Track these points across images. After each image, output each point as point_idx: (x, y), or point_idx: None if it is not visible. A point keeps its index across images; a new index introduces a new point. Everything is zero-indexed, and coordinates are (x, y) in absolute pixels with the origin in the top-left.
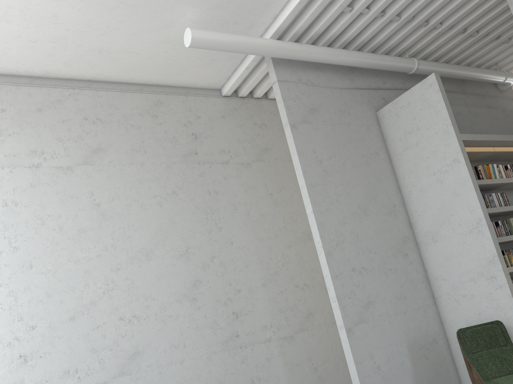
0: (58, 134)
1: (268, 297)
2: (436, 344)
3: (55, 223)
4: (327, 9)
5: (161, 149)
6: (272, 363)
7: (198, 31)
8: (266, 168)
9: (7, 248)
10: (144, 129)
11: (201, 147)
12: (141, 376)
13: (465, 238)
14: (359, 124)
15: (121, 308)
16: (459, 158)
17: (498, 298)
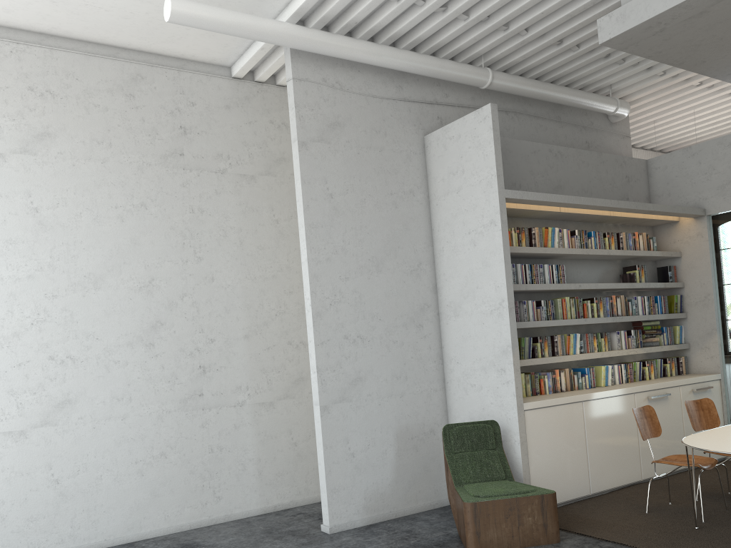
0: None
1: (250, 352)
2: (432, 436)
3: None
4: None
5: (133, 144)
6: (241, 432)
7: (181, 3)
8: (276, 185)
9: None
10: (113, 113)
11: (189, 147)
12: (69, 428)
13: (485, 319)
14: (396, 150)
15: (53, 345)
16: (496, 221)
17: (503, 394)
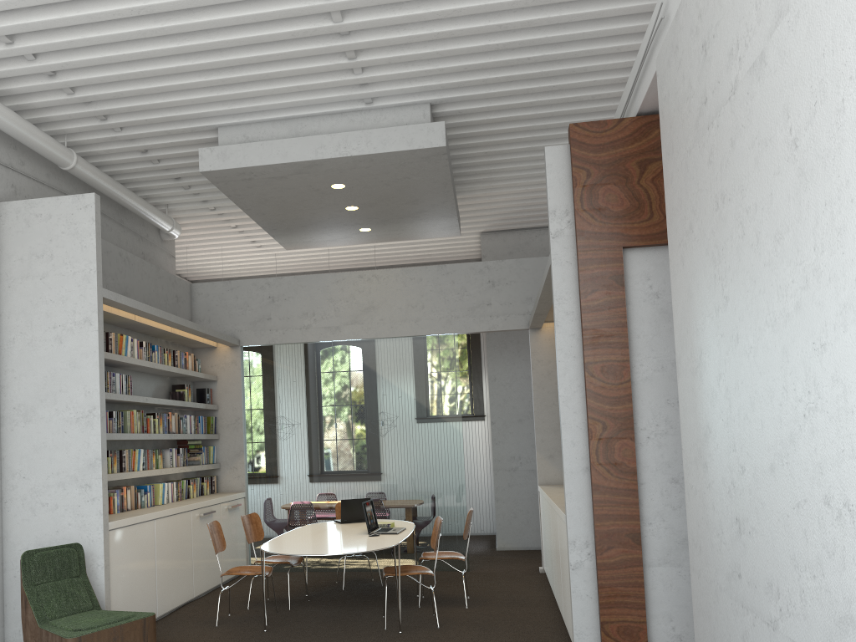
0: None
1: None
2: None
3: None
4: None
5: None
6: None
7: None
8: None
9: None
10: None
11: None
12: None
13: (69, 427)
14: None
15: None
16: (92, 320)
17: (86, 513)
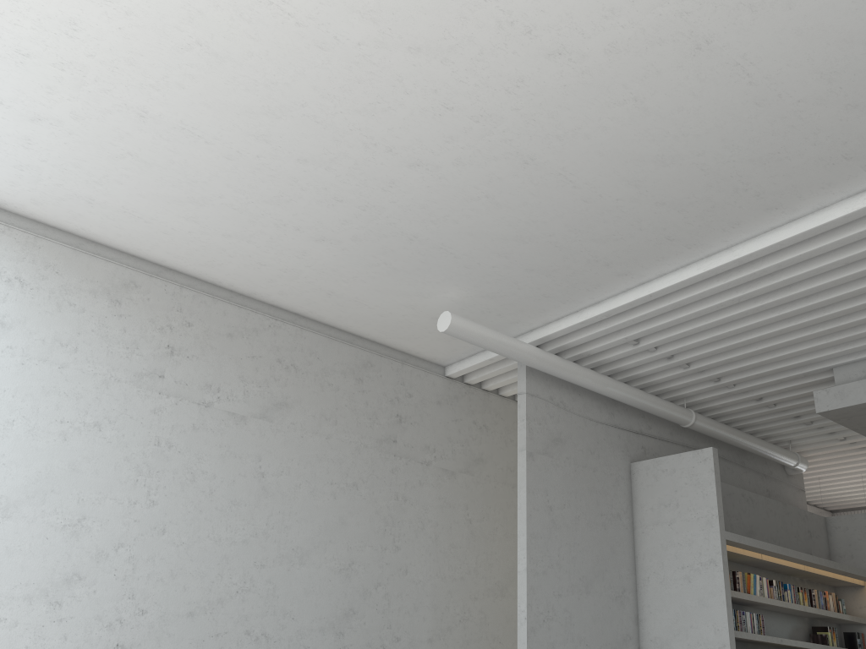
0: (243, 372)
1: None
2: None
3: (207, 483)
4: (609, 333)
5: (355, 424)
6: None
7: (458, 319)
8: (473, 484)
9: (144, 500)
10: (342, 393)
11: (402, 435)
12: None
13: None
14: (607, 472)
15: (251, 619)
16: (716, 560)
17: None
